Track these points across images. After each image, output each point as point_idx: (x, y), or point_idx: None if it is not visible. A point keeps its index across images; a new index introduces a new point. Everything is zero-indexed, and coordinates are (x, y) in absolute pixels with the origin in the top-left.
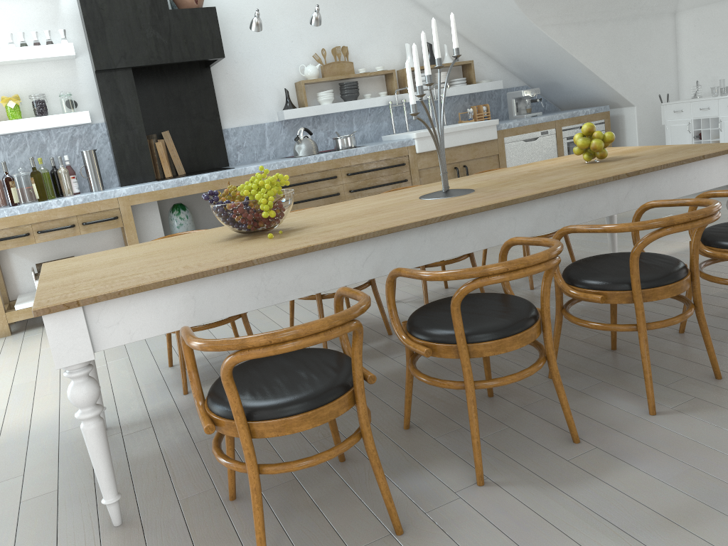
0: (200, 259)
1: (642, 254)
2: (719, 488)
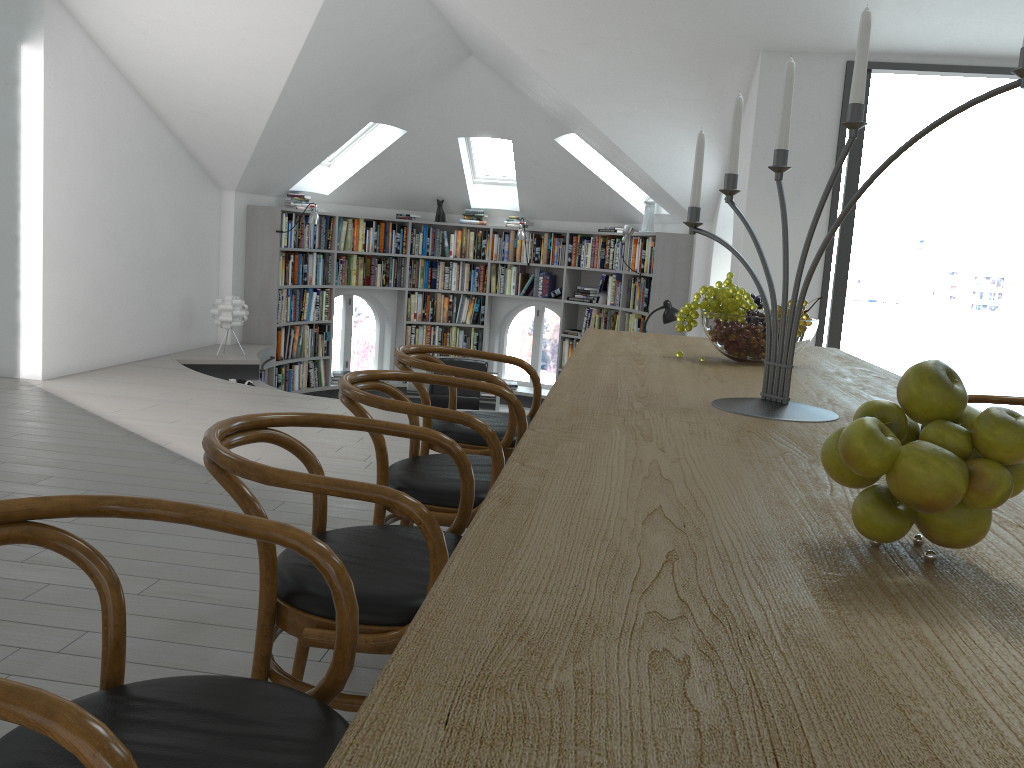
0: (638, 344)
1: (388, 585)
2: (163, 658)
